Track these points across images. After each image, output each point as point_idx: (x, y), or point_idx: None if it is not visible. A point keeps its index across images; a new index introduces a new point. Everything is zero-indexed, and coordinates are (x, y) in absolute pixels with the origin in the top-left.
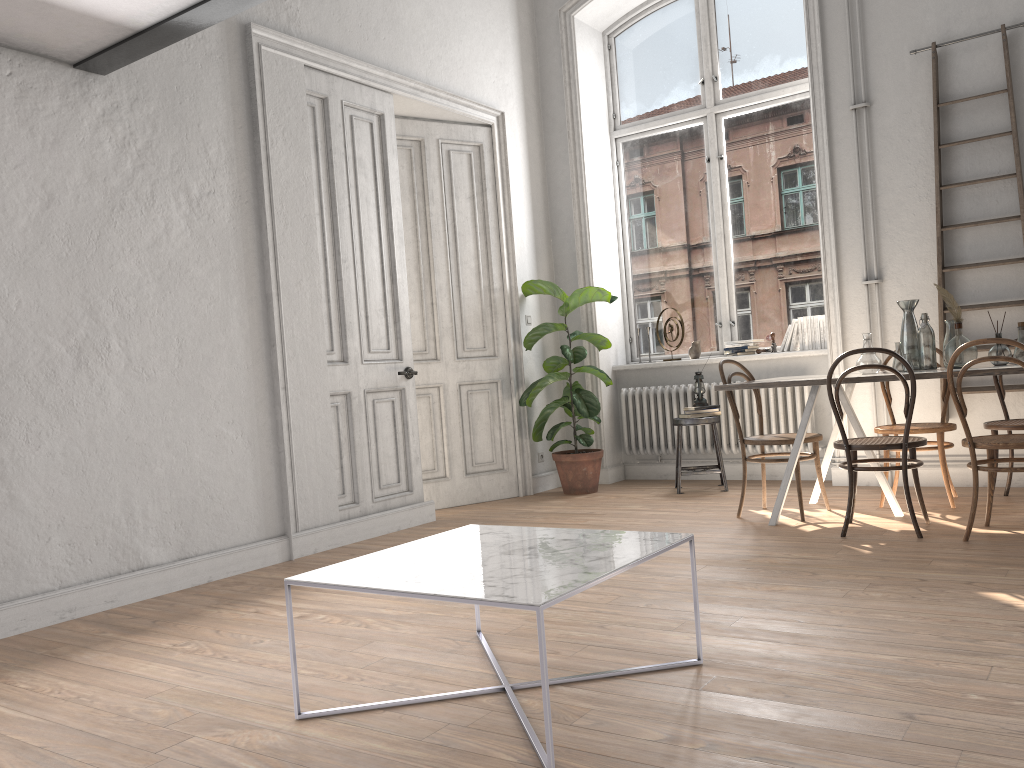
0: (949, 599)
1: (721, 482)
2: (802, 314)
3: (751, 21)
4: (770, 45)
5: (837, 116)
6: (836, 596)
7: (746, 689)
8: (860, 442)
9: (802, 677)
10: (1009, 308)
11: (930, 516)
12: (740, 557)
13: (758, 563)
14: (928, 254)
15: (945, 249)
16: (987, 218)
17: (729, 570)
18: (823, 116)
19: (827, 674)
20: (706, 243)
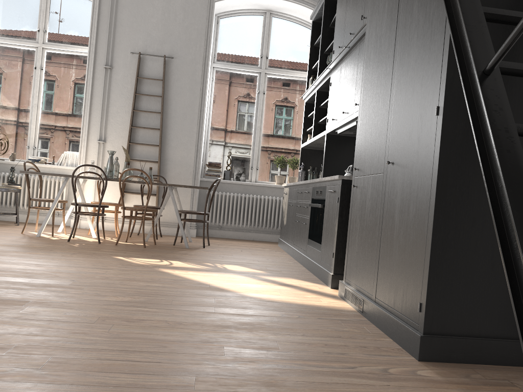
0: (101, 257)
1: (16, 222)
2: (69, 150)
3: (67, 12)
4: (74, 26)
5: (98, 68)
6: (58, 256)
7: (12, 275)
8: (82, 204)
9: (37, 273)
10: (151, 163)
11: (107, 238)
12: (19, 244)
13: (27, 246)
14: (125, 135)
15: (132, 135)
16: (149, 127)
17: (13, 248)
18: (92, 66)
19: (47, 272)
20: (28, 107)
